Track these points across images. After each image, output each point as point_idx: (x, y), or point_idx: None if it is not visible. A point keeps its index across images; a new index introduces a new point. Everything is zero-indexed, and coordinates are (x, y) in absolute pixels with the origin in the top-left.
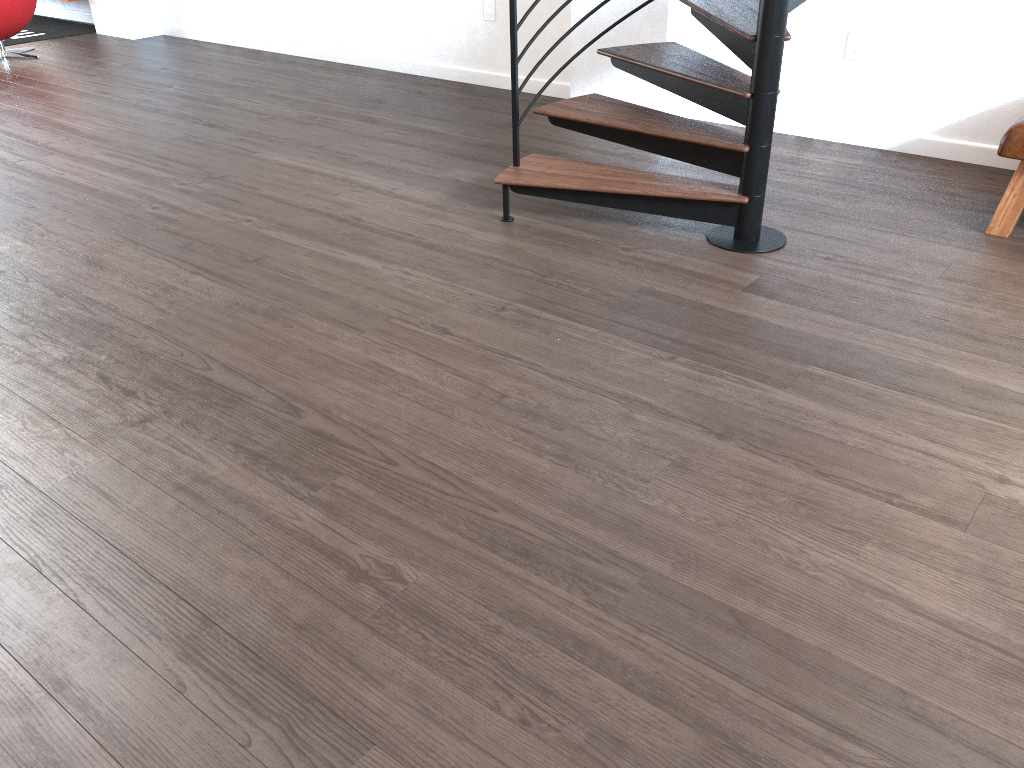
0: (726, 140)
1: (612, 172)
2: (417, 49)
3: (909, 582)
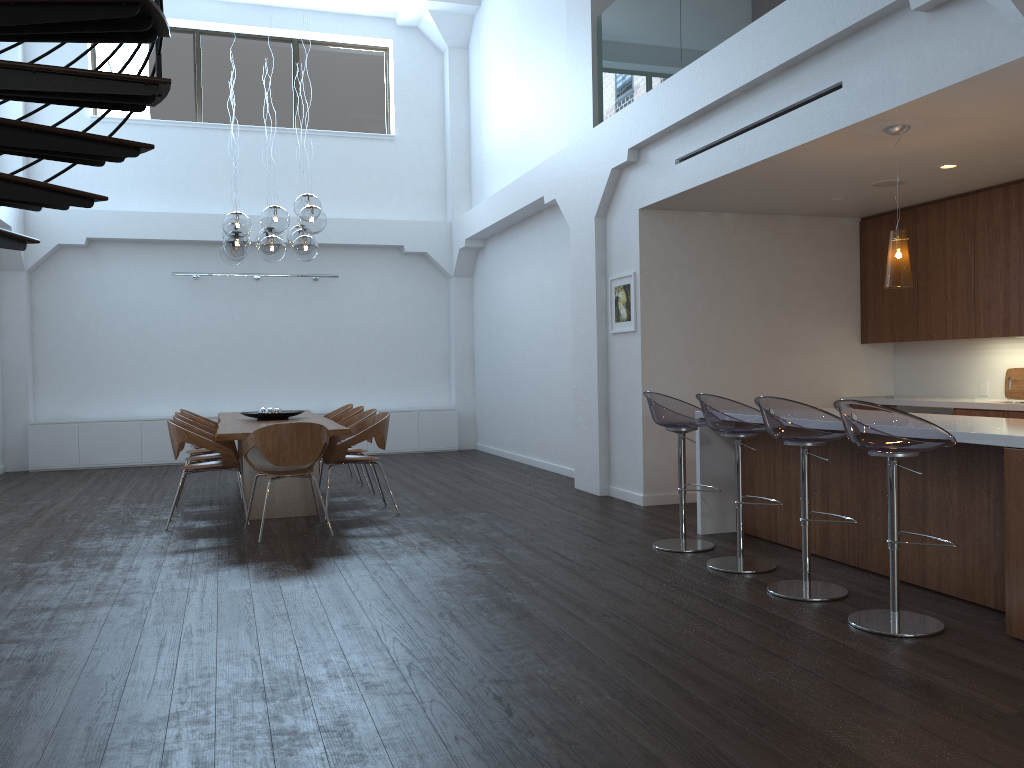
0: None
1: None
2: None
3: (294, 586)
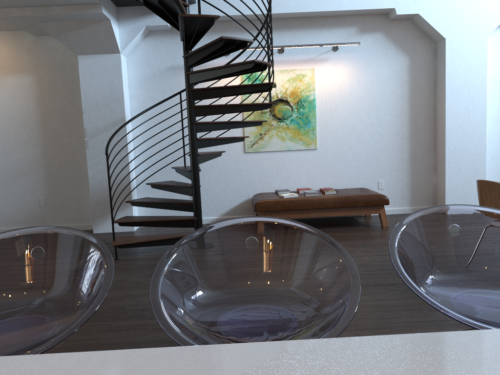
0: (188, 217)
1: (150, 236)
2: (1, 223)
3: None
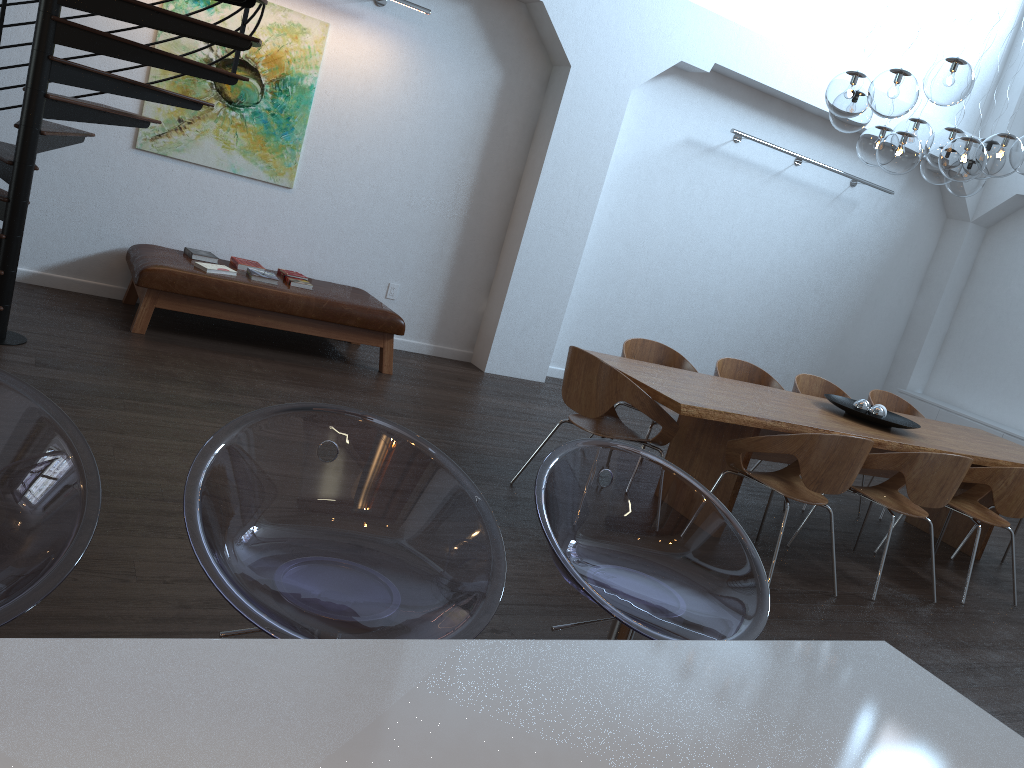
0: None
1: None
2: None
3: None
